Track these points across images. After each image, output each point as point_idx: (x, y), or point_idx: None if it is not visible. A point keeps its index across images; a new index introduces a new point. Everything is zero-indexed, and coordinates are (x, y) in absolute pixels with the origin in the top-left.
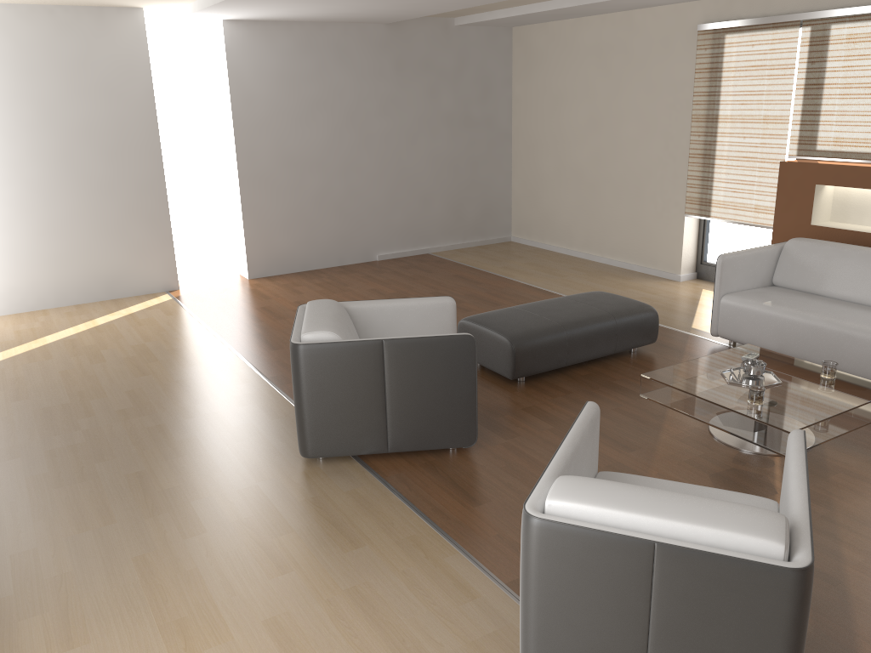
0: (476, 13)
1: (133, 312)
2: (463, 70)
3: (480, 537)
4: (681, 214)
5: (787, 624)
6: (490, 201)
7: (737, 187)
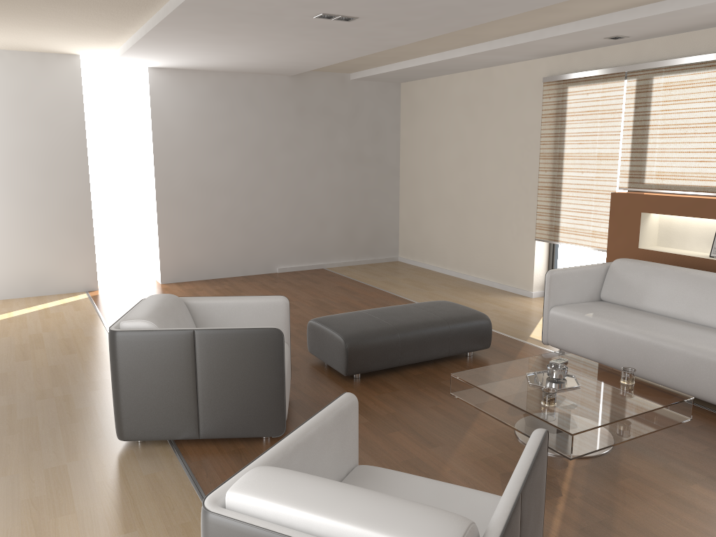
0: (366, 69)
1: (48, 307)
2: (357, 116)
3: None
4: (533, 239)
5: None
6: (380, 226)
7: (577, 215)
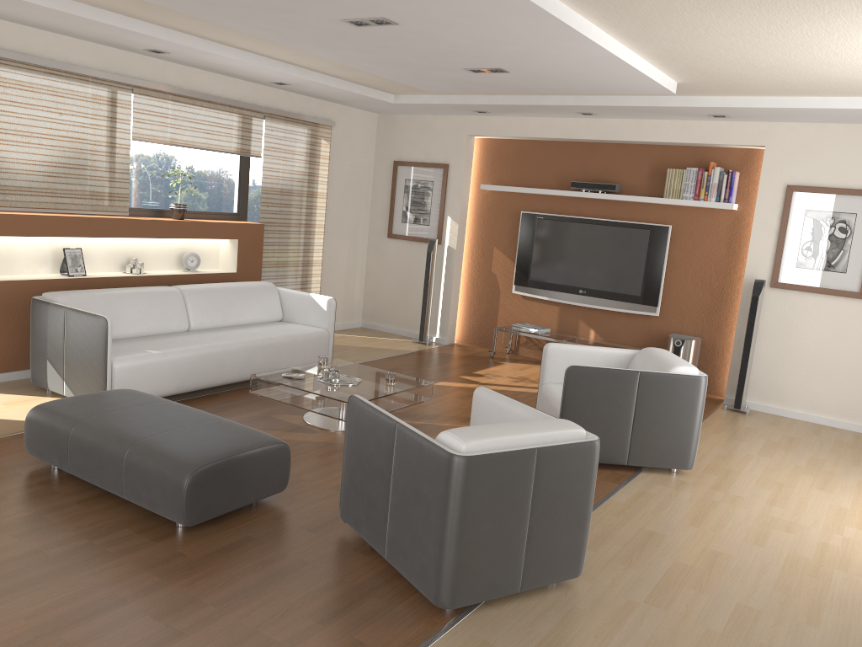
0: None
1: None
2: None
3: None
4: None
5: None
6: None
7: None
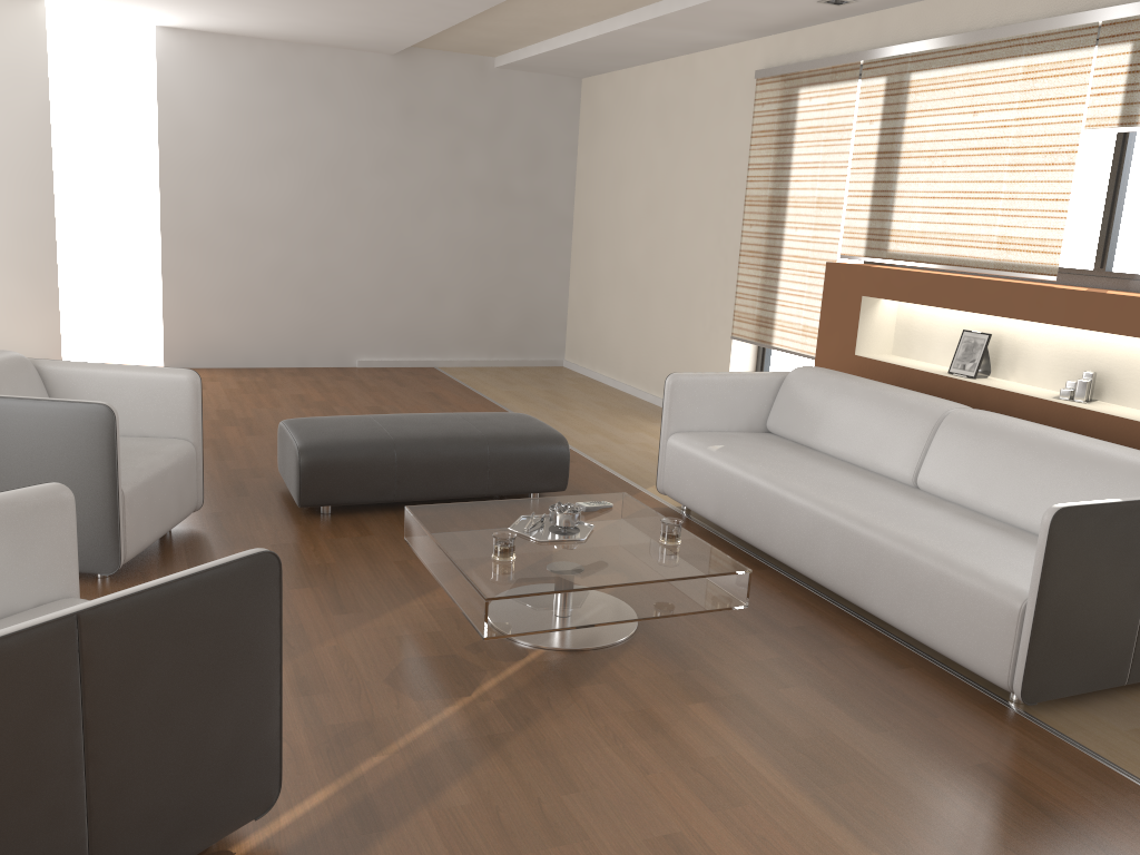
0: (511, 49)
1: None
2: (503, 128)
3: None
4: (729, 336)
5: None
6: (534, 307)
7: (786, 299)
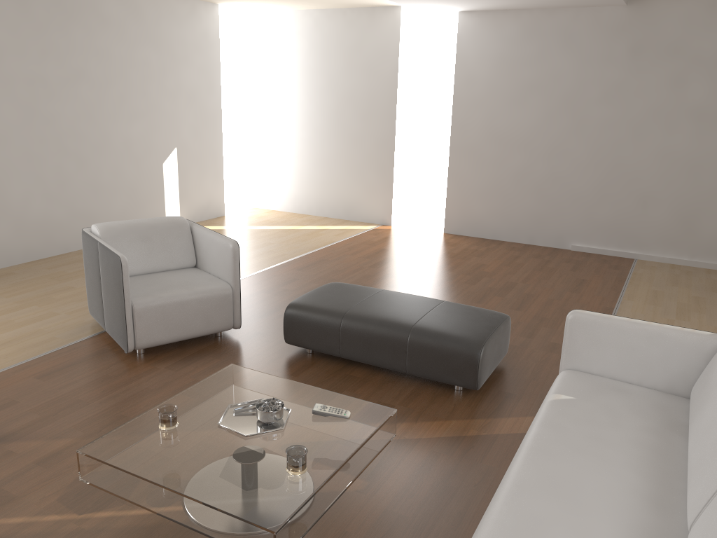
0: None
1: (329, 228)
2: None
3: None
4: None
5: None
6: None
7: None
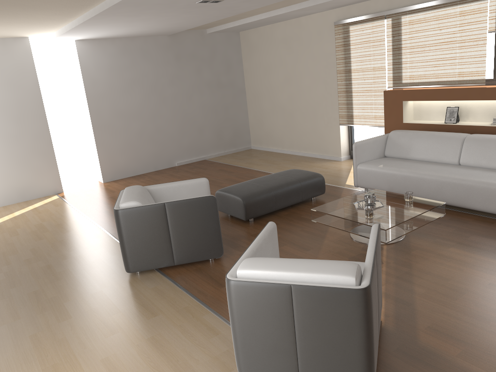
0: (217, 25)
1: (36, 207)
2: (214, 57)
3: (223, 303)
4: (338, 124)
5: (360, 319)
6: (237, 127)
7: (364, 106)
